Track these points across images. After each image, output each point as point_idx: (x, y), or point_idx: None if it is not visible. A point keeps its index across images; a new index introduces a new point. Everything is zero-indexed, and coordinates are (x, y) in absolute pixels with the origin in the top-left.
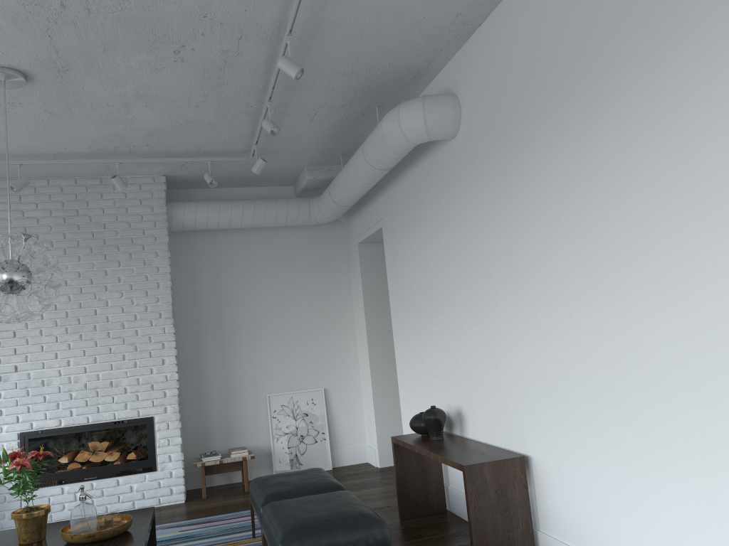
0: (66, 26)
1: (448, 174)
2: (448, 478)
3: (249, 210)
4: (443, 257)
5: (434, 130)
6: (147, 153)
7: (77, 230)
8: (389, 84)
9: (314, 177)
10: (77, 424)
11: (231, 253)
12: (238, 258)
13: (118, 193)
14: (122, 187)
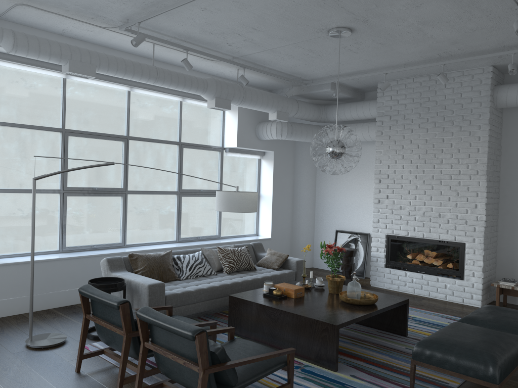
0: (345, 0)
1: None
2: None
3: None
4: None
5: None
6: (464, 54)
7: (427, 111)
8: None
9: None
10: (416, 236)
11: None
12: None
13: (456, 83)
14: (444, 81)
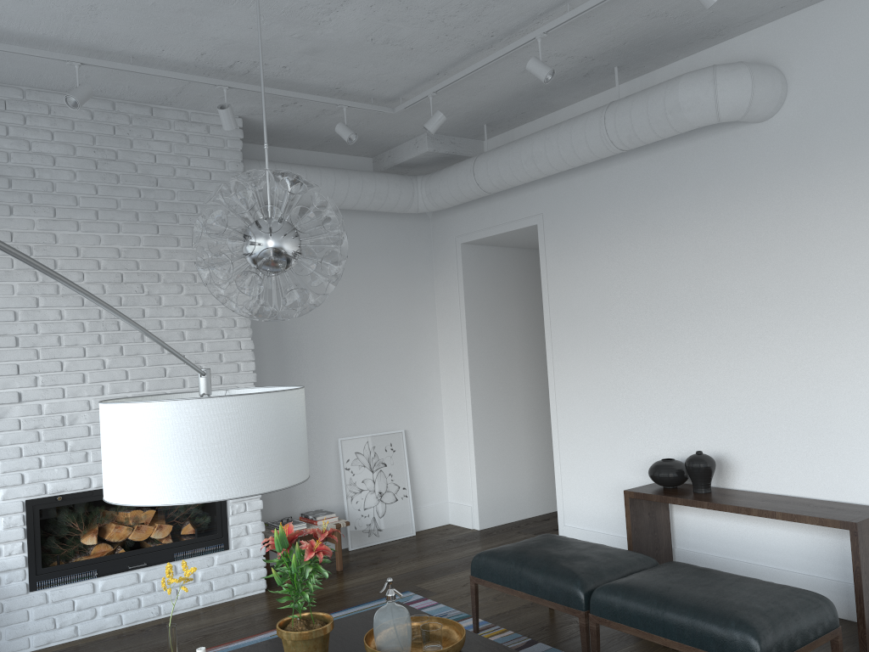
0: None
1: (737, 166)
2: (675, 538)
3: (343, 184)
4: (708, 269)
5: (756, 108)
6: (265, 80)
7: (115, 183)
8: (669, 40)
9: (435, 149)
10: None
11: None
12: None
13: (177, 134)
14: (233, 125)
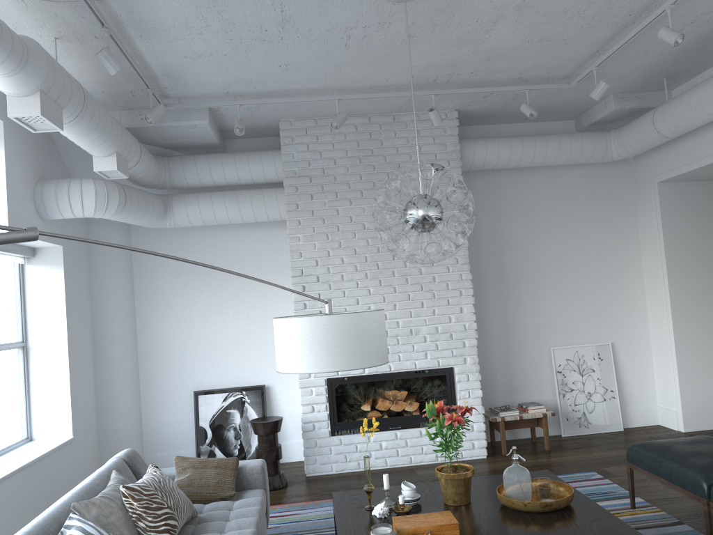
0: None
1: None
2: None
3: (541, 147)
4: None
5: None
6: (462, 83)
7: (372, 171)
8: None
9: (621, 106)
10: (379, 372)
11: (509, 195)
12: (517, 200)
13: (411, 131)
14: (439, 121)
